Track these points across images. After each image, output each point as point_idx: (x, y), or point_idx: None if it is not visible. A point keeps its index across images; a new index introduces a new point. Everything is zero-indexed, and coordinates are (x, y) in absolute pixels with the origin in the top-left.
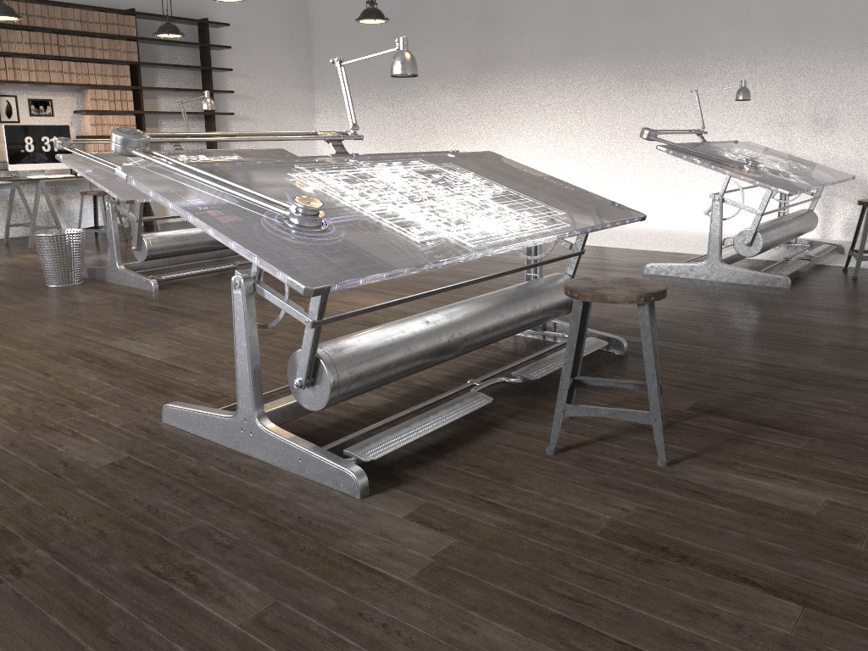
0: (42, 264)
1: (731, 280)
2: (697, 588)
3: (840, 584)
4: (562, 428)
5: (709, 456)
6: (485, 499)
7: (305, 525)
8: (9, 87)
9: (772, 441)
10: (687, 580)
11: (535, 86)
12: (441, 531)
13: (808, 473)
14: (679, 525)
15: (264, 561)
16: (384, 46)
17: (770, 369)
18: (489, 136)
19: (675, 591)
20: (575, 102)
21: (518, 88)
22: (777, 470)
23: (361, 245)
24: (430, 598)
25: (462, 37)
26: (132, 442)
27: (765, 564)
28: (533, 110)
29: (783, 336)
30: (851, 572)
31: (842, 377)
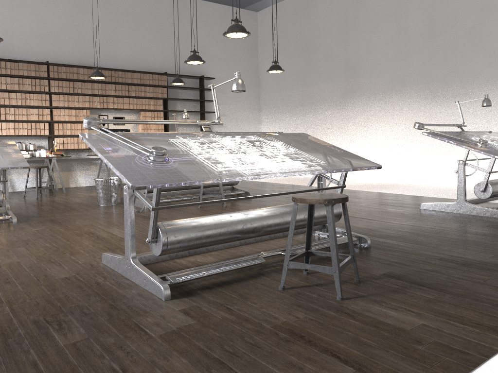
0: (97, 193)
1: (472, 213)
2: (303, 356)
3: (390, 363)
4: (298, 278)
5: (372, 297)
6: (226, 306)
7: (129, 309)
8: (105, 111)
9: (418, 293)
10: (301, 351)
11: (377, 104)
12: (191, 318)
13: (425, 310)
14: (321, 327)
15: (97, 321)
16: (296, 86)
17: (453, 258)
18: (352, 133)
19: (289, 355)
20: (400, 112)
21: (367, 106)
22: (406, 307)
23: (180, 170)
24: (159, 344)
25: (337, 79)
26: (81, 270)
27: (354, 349)
28: (376, 118)
29: (479, 242)
30: (402, 358)
31: (497, 265)
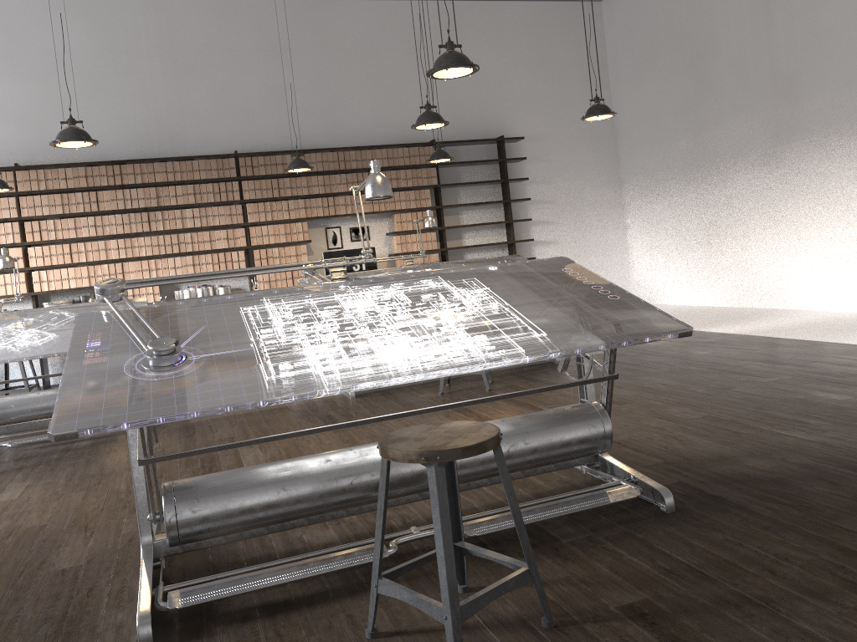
0: None
1: None
2: None
3: None
4: None
5: None
6: None
7: None
8: (335, 220)
9: None
10: None
11: (843, 150)
12: None
13: None
14: None
15: None
16: (681, 131)
17: (847, 561)
18: (796, 214)
19: None
20: None
21: (824, 156)
22: None
23: (185, 385)
24: None
25: (757, 109)
26: (105, 551)
27: None
28: (844, 179)
29: None
30: None
31: None
